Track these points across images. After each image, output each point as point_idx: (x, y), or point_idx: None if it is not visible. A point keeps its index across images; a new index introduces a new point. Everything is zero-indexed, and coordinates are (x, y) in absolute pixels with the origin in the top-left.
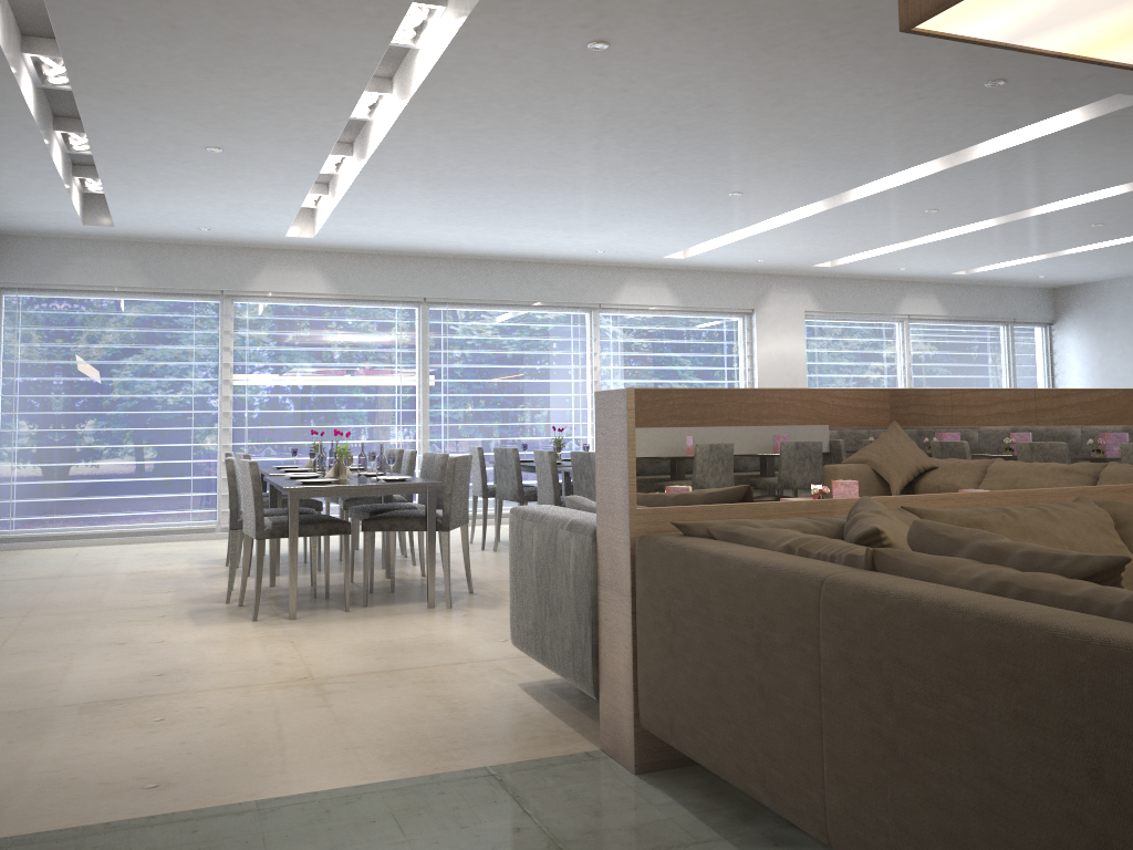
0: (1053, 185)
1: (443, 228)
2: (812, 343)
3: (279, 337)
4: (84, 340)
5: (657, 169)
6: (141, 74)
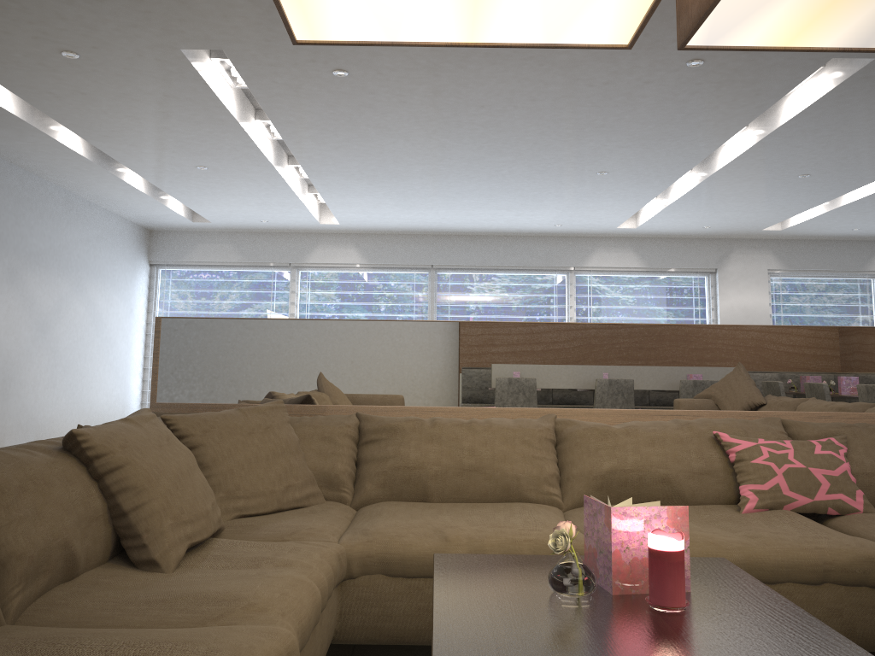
0: None
1: (416, 213)
2: (779, 297)
3: (329, 295)
4: (205, 297)
5: (512, 158)
6: (103, 124)
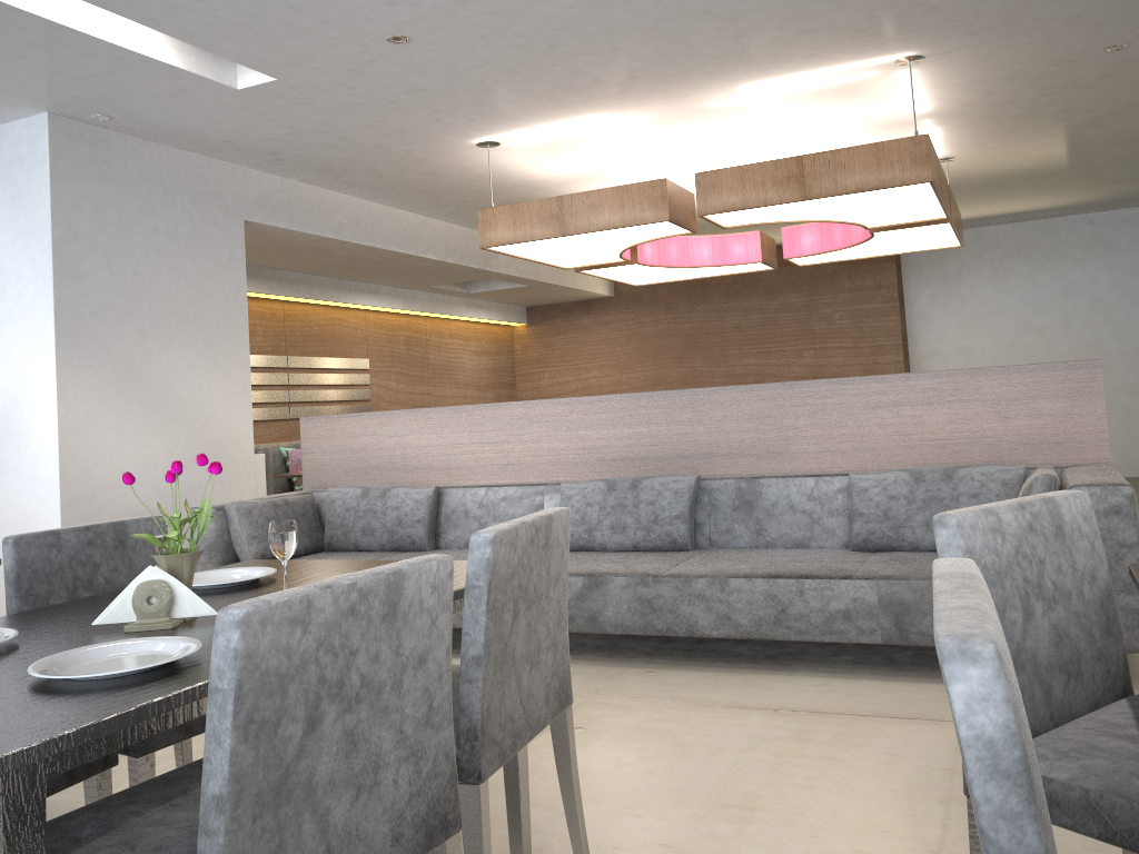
0: None
1: None
2: None
3: None
4: None
5: None
6: None
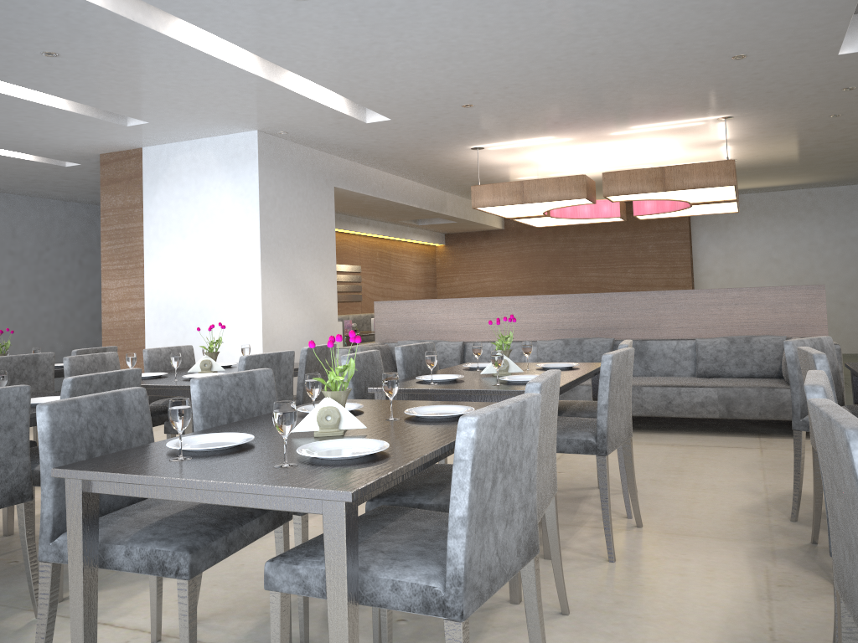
0: (135, 97)
1: None
2: None
3: None
4: None
5: None
6: None
